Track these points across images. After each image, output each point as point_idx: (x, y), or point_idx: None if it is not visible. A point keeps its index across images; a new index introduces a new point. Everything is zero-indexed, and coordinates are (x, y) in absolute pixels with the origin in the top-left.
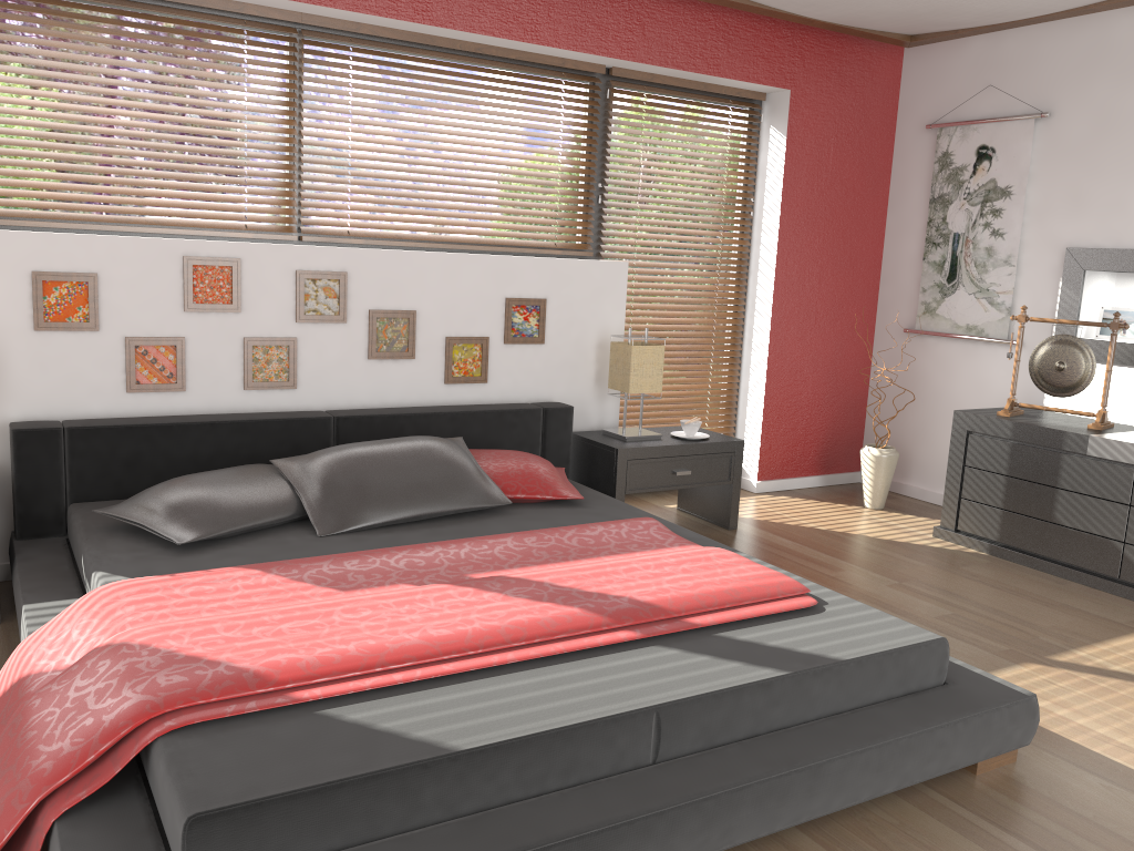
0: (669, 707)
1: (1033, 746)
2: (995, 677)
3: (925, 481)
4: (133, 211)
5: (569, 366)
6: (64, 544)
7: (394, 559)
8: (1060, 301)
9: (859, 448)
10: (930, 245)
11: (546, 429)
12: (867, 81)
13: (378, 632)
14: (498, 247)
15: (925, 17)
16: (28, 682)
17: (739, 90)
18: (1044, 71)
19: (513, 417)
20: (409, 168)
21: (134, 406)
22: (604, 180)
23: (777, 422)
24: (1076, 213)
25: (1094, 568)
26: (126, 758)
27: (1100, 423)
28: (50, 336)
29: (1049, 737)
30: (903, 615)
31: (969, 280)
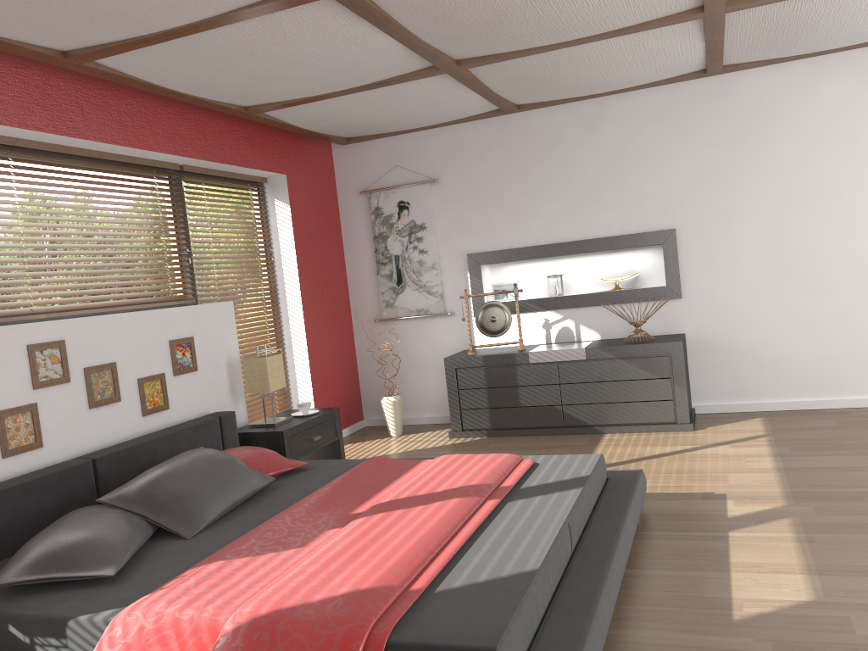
0: (569, 518)
1: None
2: (618, 469)
3: (411, 412)
4: None
5: (214, 384)
6: None
7: (289, 523)
8: (471, 285)
9: (361, 403)
10: (380, 264)
11: (223, 432)
12: (319, 167)
13: (392, 546)
14: (138, 305)
15: (377, 127)
16: None
17: (253, 176)
18: (429, 156)
19: (203, 428)
20: (67, 252)
21: None
22: (189, 246)
23: (321, 397)
24: (467, 234)
25: (550, 424)
26: None
27: (523, 346)
28: None
29: None
30: None
31: (412, 282)
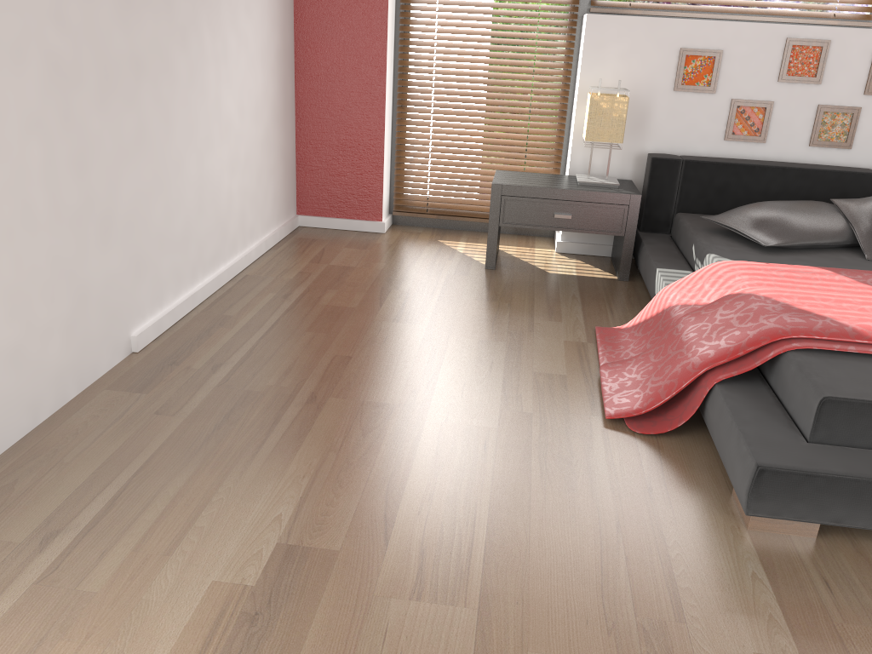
0: None
1: None
2: None
3: None
4: (750, 4)
5: None
6: (669, 239)
7: None
8: None
9: None
10: None
11: None
12: None
13: None
14: None
15: None
16: (677, 308)
17: None
18: None
19: None
20: None
21: (726, 150)
22: None
23: None
24: None
25: None
26: (764, 359)
27: None
28: (682, 95)
29: None
30: None
31: None
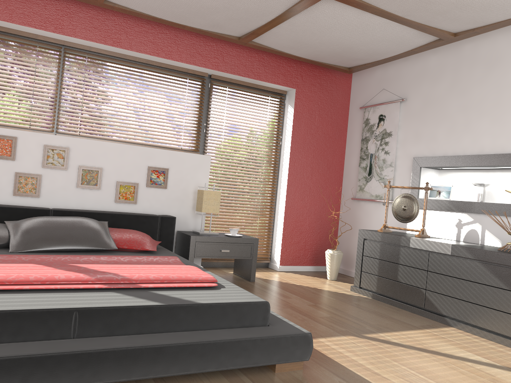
0: (85, 310)
1: (318, 364)
2: (297, 326)
3: None
4: None
5: (179, 200)
6: None
7: (26, 257)
8: (411, 182)
9: None
10: (361, 159)
11: (161, 226)
12: (334, 88)
13: None
14: (152, 146)
15: (343, 54)
16: None
17: (273, 88)
18: (403, 81)
19: (144, 218)
20: (111, 109)
21: None
22: (207, 122)
23: (290, 238)
24: (417, 141)
25: (414, 303)
26: None
27: (420, 234)
28: None
29: (330, 362)
30: (303, 315)
31: (376, 174)
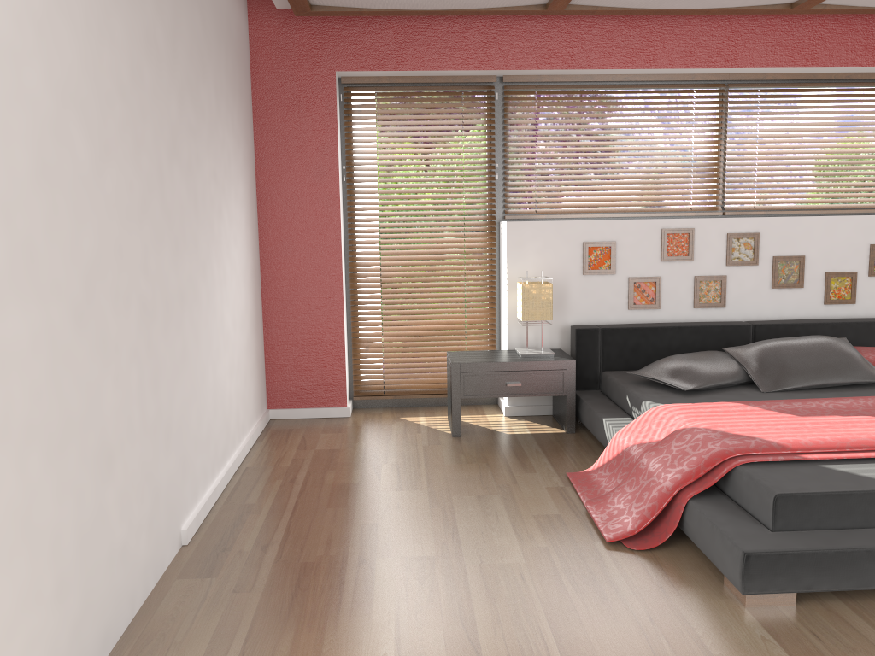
0: None
1: None
2: None
3: None
4: (627, 204)
5: None
6: (601, 393)
7: (824, 403)
8: None
9: None
10: None
11: None
12: None
13: (839, 433)
14: (860, 210)
15: None
16: (635, 447)
17: None
18: None
19: None
20: (796, 162)
21: (631, 317)
22: None
23: None
24: None
25: None
26: (721, 474)
27: None
28: (590, 277)
29: None
30: None
31: None
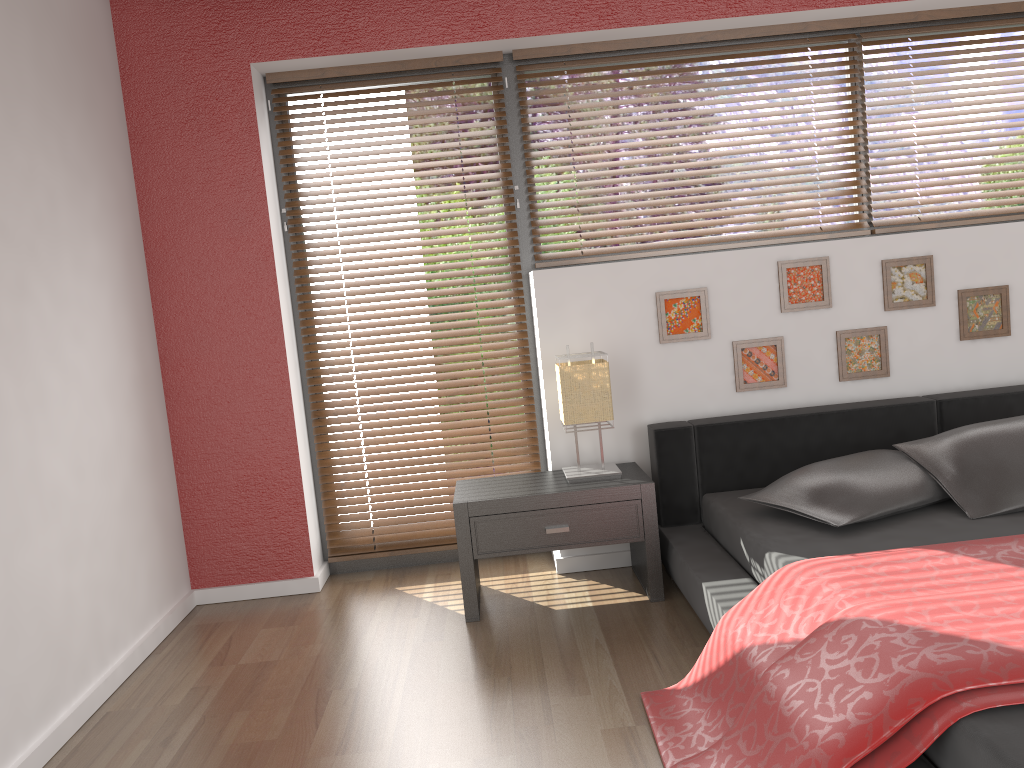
0: None
1: None
2: None
3: None
4: (722, 230)
5: None
6: (703, 530)
7: None
8: None
9: None
10: None
11: None
12: None
13: None
14: None
15: None
16: (754, 652)
17: None
18: None
19: None
20: (977, 144)
21: (742, 404)
22: None
23: None
24: None
25: None
26: (928, 738)
27: None
28: (671, 347)
29: None
30: None
31: None
